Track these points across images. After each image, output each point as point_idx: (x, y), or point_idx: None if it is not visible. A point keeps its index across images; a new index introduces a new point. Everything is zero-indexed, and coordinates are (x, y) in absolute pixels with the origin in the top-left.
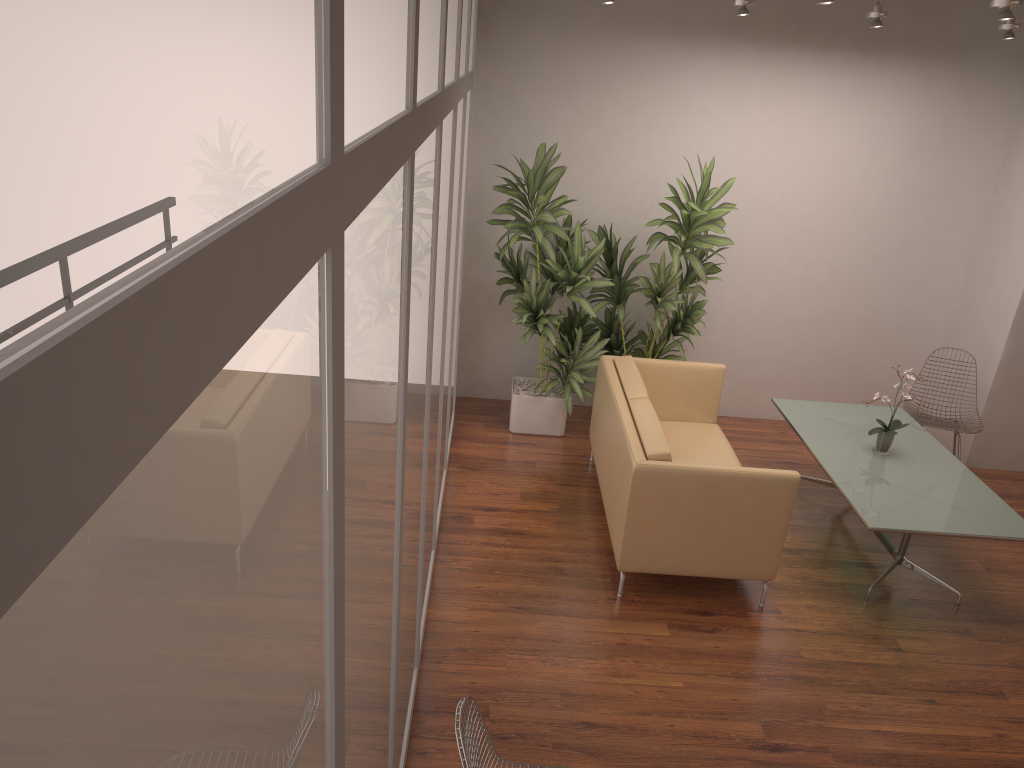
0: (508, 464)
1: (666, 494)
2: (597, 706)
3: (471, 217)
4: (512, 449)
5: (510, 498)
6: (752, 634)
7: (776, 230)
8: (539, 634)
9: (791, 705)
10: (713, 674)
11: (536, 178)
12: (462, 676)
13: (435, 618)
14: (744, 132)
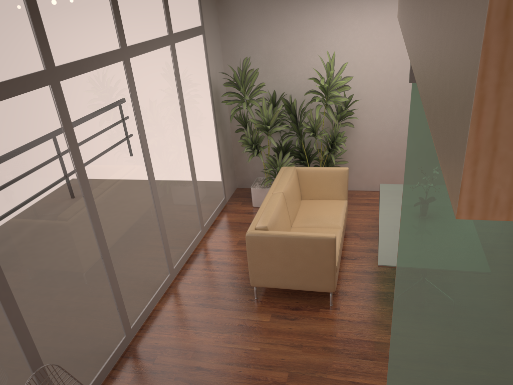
0: (241, 225)
1: (265, 247)
2: (209, 358)
3: (229, 97)
4: (248, 216)
5: (231, 244)
6: (315, 322)
7: (393, 85)
8: (203, 318)
9: (312, 364)
10: (279, 344)
11: (242, 76)
12: (153, 339)
13: (158, 309)
14: (366, 32)
